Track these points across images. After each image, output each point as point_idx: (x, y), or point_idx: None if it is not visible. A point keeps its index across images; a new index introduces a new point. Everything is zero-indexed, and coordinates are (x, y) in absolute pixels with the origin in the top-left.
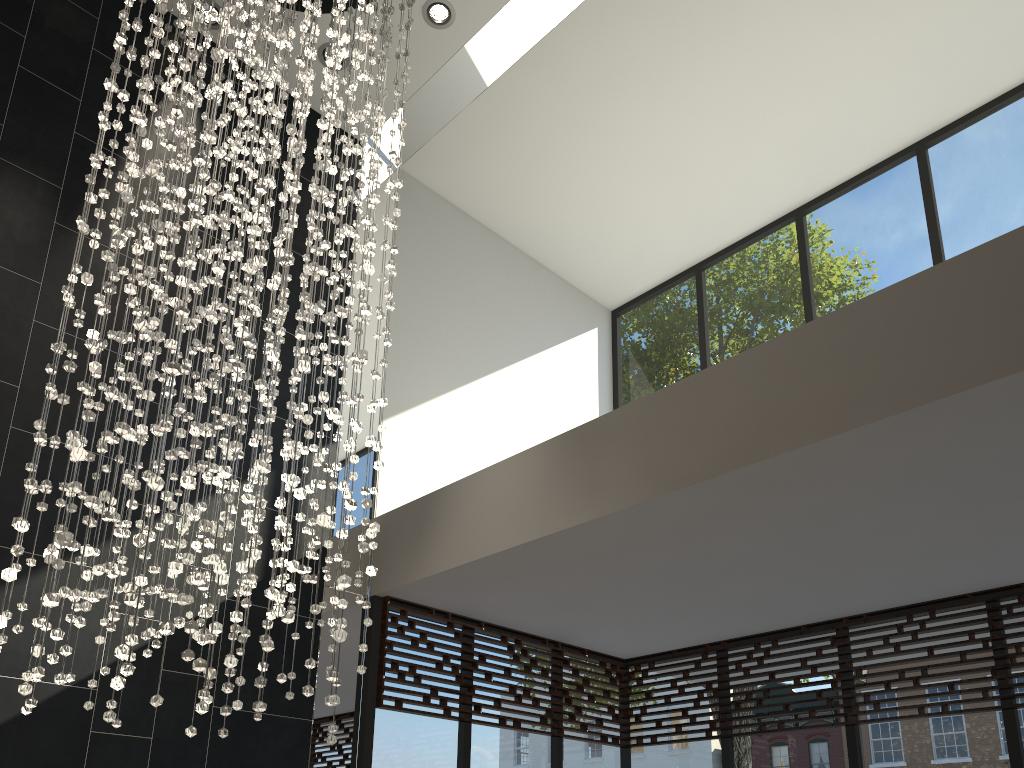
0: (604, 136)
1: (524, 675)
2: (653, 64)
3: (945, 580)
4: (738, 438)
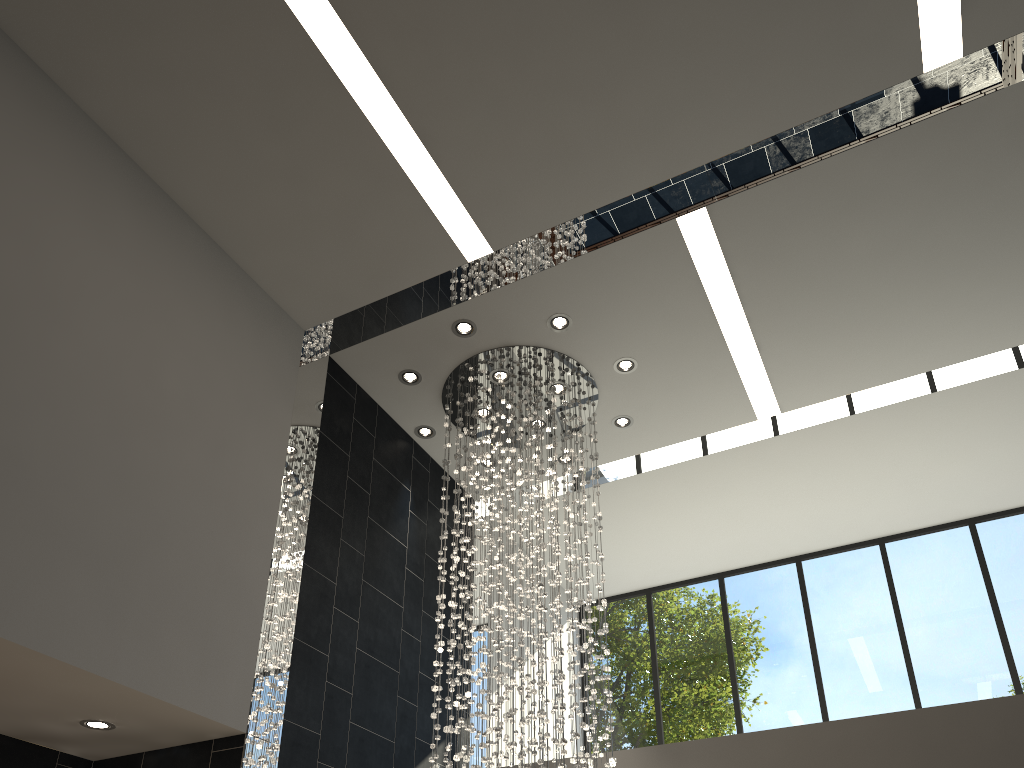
0: (626, 523)
1: None
2: (672, 500)
3: None
4: None
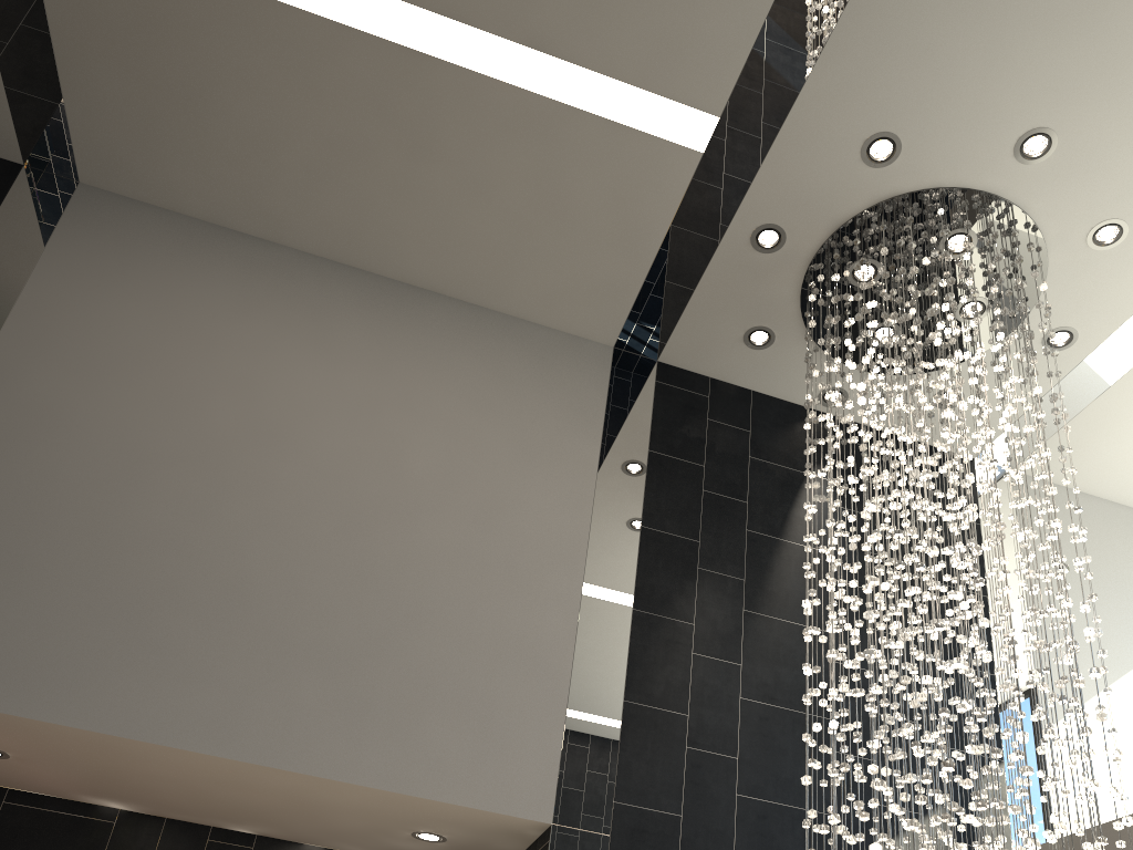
0: None
1: None
2: None
3: None
4: None
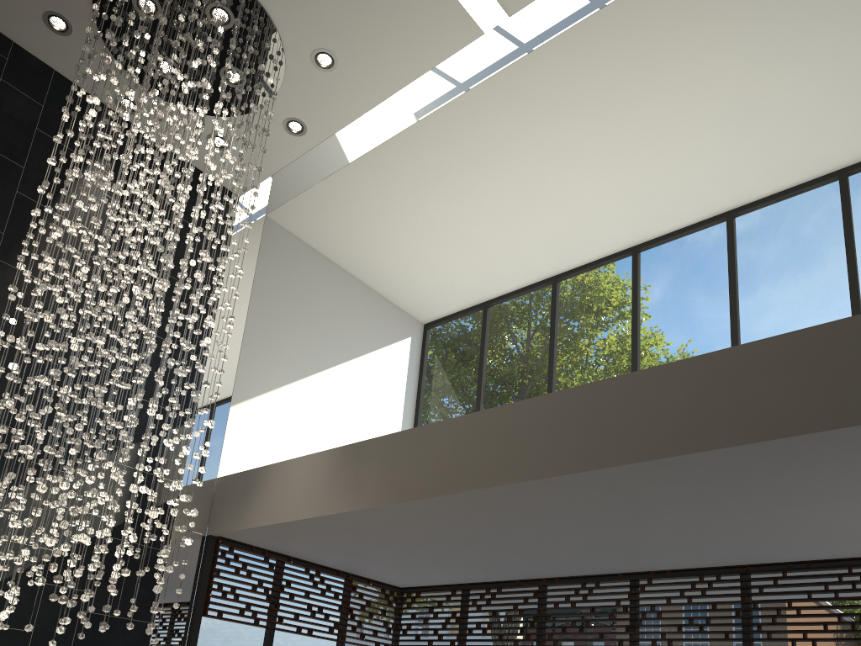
0: (415, 215)
1: (320, 596)
2: (448, 176)
3: (600, 564)
4: (441, 475)
